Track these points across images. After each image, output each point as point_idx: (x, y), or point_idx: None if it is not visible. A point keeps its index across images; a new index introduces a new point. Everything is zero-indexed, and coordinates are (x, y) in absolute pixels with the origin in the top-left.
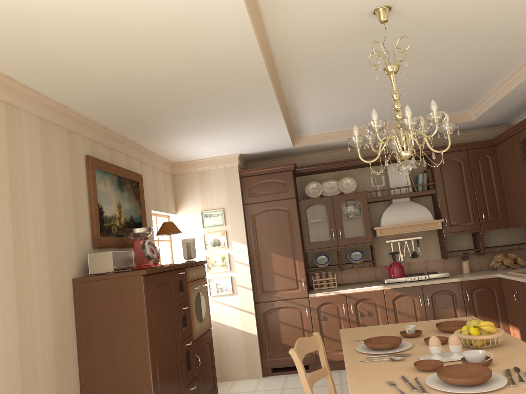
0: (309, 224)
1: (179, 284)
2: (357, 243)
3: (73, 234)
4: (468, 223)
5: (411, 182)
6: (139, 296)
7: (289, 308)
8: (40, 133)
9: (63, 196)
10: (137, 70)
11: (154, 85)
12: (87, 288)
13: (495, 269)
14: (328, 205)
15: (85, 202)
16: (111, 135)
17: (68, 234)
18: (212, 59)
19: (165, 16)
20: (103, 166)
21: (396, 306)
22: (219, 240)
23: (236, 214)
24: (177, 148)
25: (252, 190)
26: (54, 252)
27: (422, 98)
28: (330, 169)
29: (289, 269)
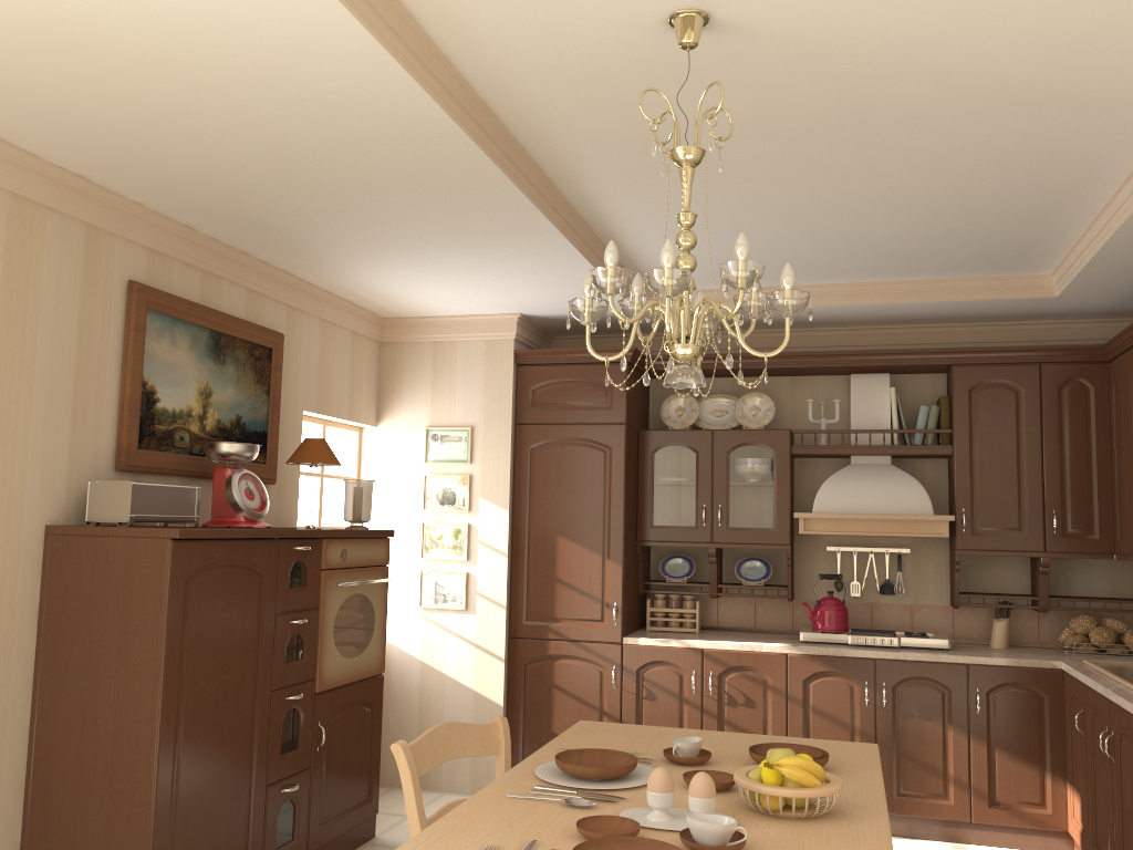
0: (656, 485)
1: (294, 571)
2: (753, 542)
3: (64, 437)
4: (1016, 535)
5: (901, 423)
6: (158, 581)
7: (578, 659)
8: (7, 225)
9: (52, 357)
10: (182, 112)
11: (238, 148)
12: (68, 549)
13: (1068, 649)
14: (702, 451)
15: (109, 376)
16: (209, 245)
17: (51, 434)
18: (330, 103)
19: (167, 1)
20: (171, 307)
21: (811, 694)
22: (454, 493)
23: (496, 443)
24: (373, 287)
25: (538, 396)
26: (4, 467)
27: (907, 231)
28: (719, 369)
29: (590, 576)
